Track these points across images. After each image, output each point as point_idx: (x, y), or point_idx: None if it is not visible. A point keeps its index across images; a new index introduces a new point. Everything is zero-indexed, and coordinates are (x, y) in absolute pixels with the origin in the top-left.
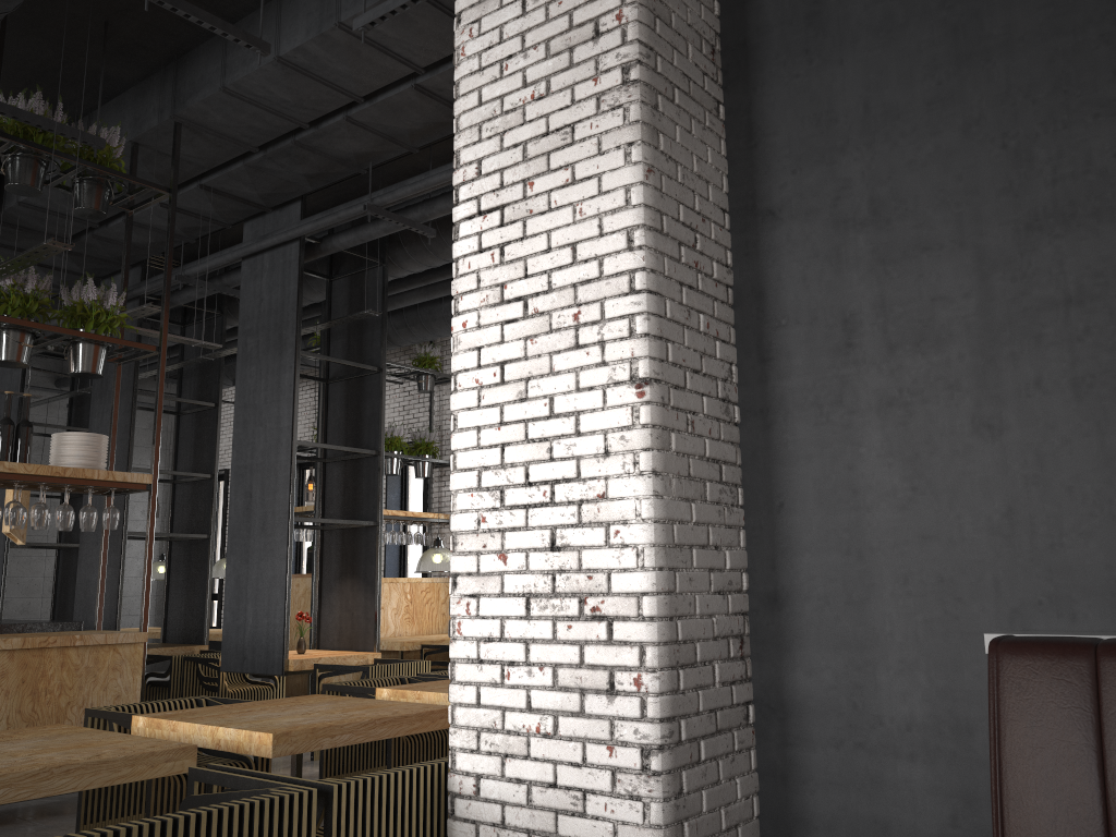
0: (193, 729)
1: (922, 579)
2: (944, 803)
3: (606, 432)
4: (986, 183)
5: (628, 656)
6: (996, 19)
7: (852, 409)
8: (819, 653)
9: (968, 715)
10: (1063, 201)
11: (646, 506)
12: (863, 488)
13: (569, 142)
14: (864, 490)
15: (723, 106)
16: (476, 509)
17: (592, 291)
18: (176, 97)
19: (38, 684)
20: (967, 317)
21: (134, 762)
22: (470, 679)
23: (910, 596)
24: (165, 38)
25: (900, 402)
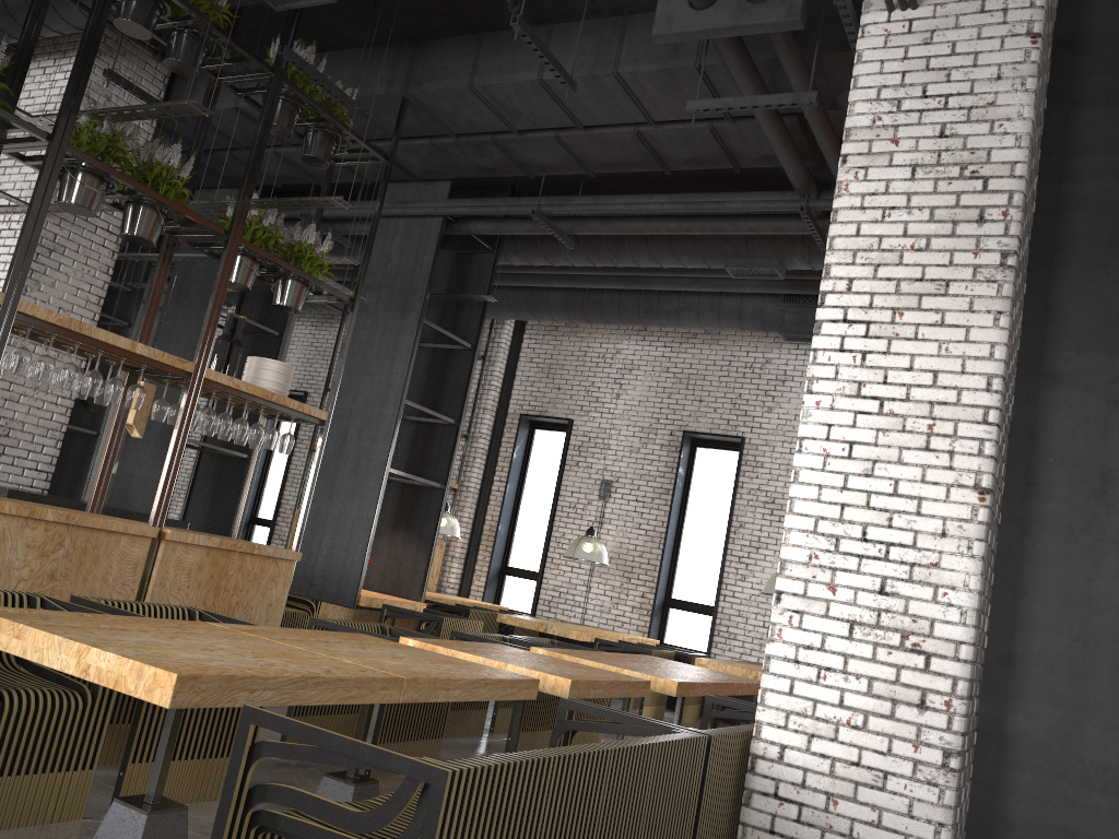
0: (476, 660)
1: None
2: None
3: (945, 518)
4: None
5: (941, 684)
6: None
7: (1098, 538)
8: (1038, 705)
9: None
10: None
11: (974, 580)
12: (1097, 596)
13: (942, 292)
14: (1097, 598)
15: (1025, 283)
16: (809, 547)
17: (947, 412)
18: (410, 75)
19: (221, 582)
20: None
21: (512, 685)
22: (785, 673)
23: None
24: (418, 22)
25: None
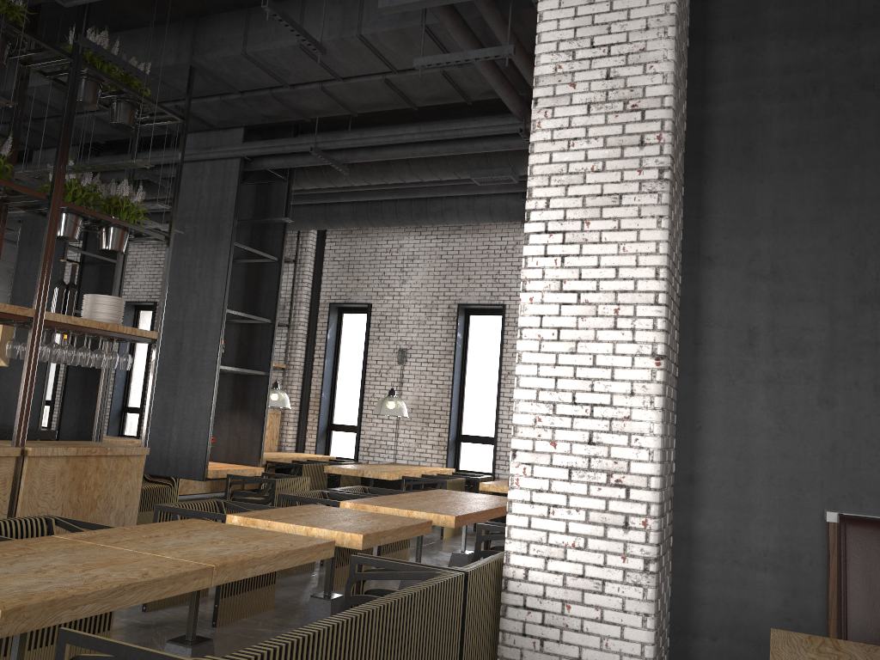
0: (288, 527)
1: (780, 477)
2: (780, 594)
3: (632, 381)
4: (840, 271)
5: (639, 509)
6: (855, 182)
7: (749, 380)
8: (715, 511)
9: (799, 550)
10: (879, 290)
11: (657, 427)
12: (751, 425)
13: (617, 204)
14: (752, 426)
15: (683, 187)
16: (534, 413)
17: (628, 298)
18: (194, 47)
19: (82, 482)
20: (821, 342)
21: (312, 550)
22: (524, 512)
23: (773, 486)
24: (195, 2)
25: (778, 381)
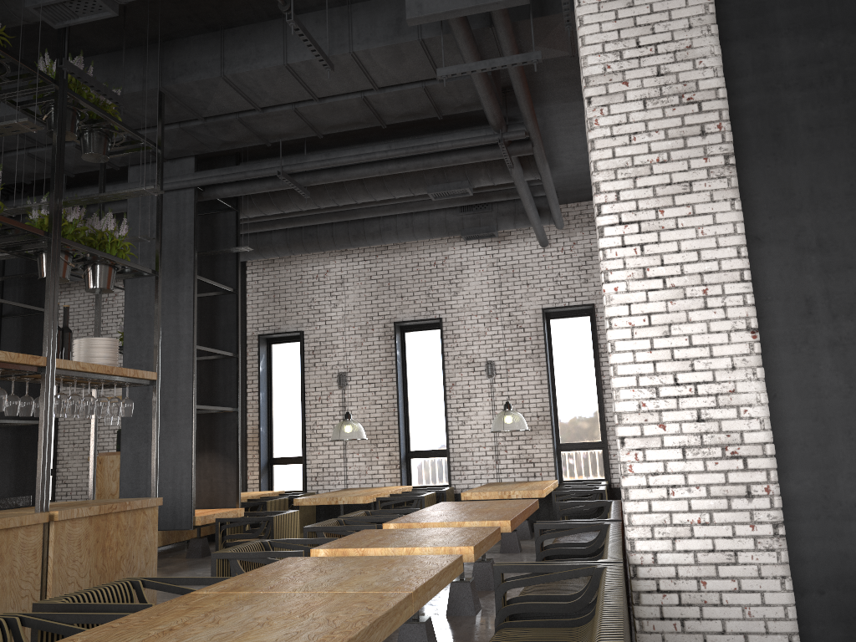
0: (386, 552)
1: None
2: None
3: (731, 356)
4: None
5: (759, 476)
6: None
7: (813, 346)
8: (802, 472)
9: None
10: None
11: (763, 396)
12: (822, 387)
13: (688, 191)
14: (823, 388)
15: None
16: (636, 399)
17: (714, 278)
18: (162, 72)
19: (105, 543)
20: None
21: (453, 566)
22: (643, 497)
23: (852, 440)
24: (162, 26)
25: (840, 343)
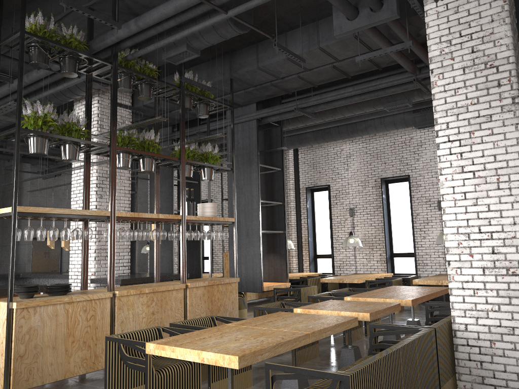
0: (327, 312)
1: None
2: None
3: (513, 217)
4: None
5: None
6: None
7: None
8: None
9: None
10: None
11: None
12: None
13: (489, 120)
14: None
15: None
16: (457, 240)
17: (504, 171)
18: (231, 68)
19: (212, 298)
20: None
21: (348, 322)
22: (459, 294)
23: None
24: (229, 46)
25: None
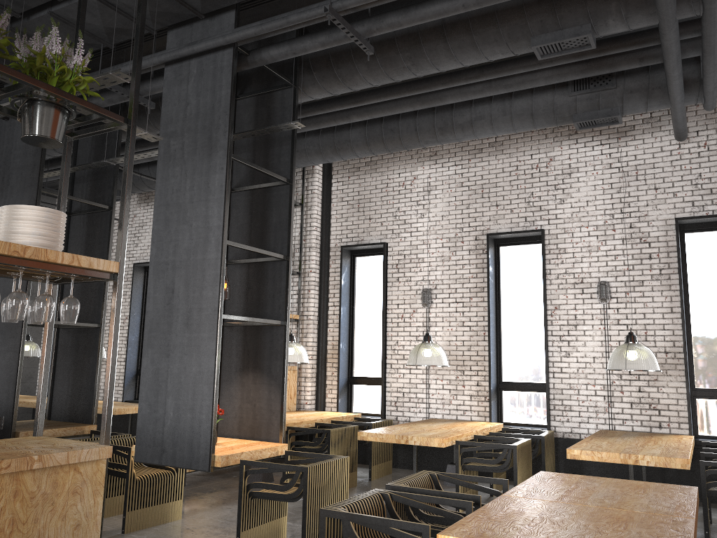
0: None
1: None
2: None
3: None
4: None
5: None
6: None
7: None
8: None
9: None
10: None
11: None
12: None
13: None
14: None
15: None
16: None
17: None
18: None
19: None
20: None
21: None
22: None
23: None
24: None
25: None
